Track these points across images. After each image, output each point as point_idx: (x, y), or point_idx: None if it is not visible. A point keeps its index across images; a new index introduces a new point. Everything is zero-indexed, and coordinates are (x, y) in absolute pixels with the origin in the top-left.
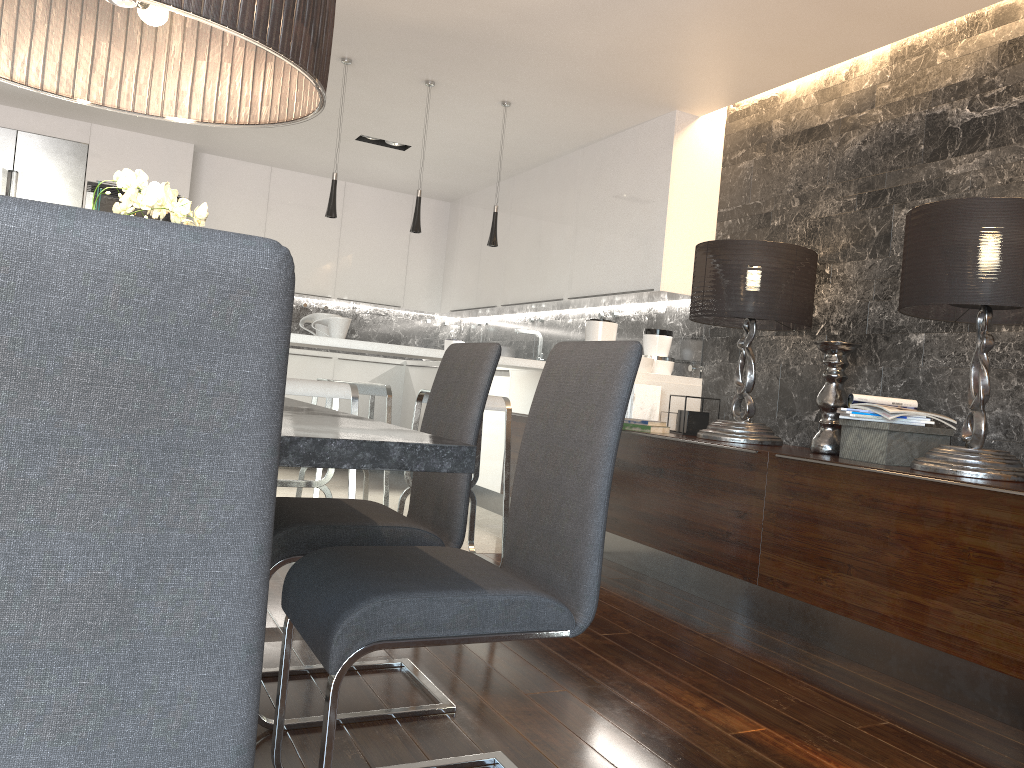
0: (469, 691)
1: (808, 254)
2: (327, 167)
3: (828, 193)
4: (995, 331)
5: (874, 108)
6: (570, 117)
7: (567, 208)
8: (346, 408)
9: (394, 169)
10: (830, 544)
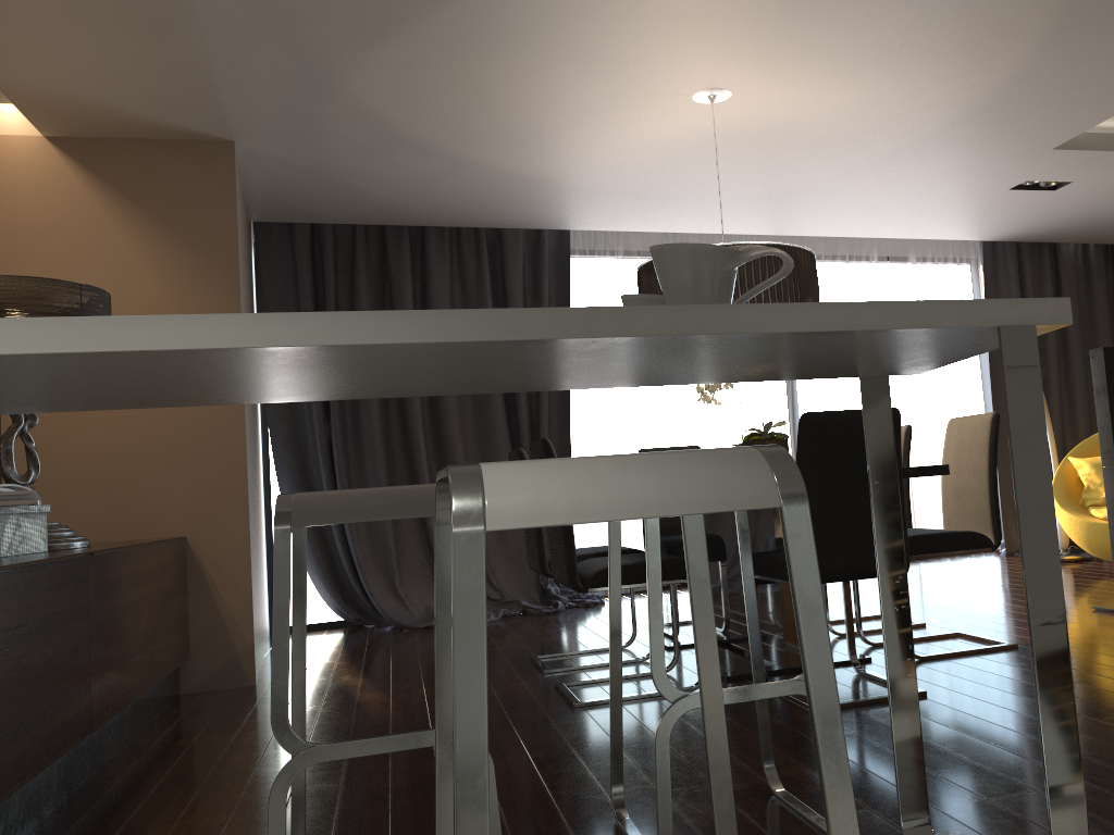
0: (537, 696)
1: None
2: None
3: None
4: None
5: None
6: None
7: None
8: None
9: None
10: (123, 636)
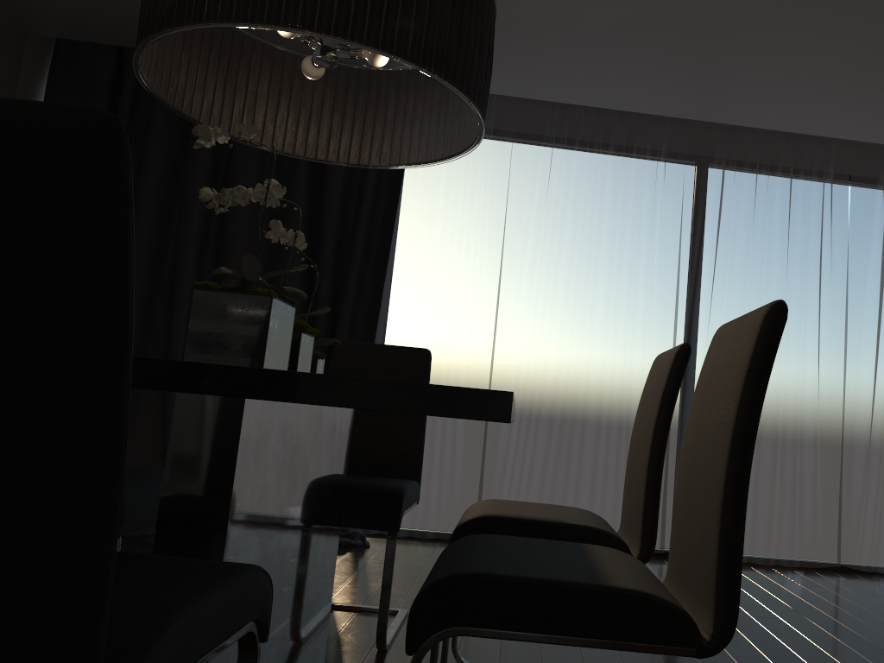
0: None
1: None
2: None
3: None
4: None
5: None
6: None
7: None
8: None
9: None
10: None
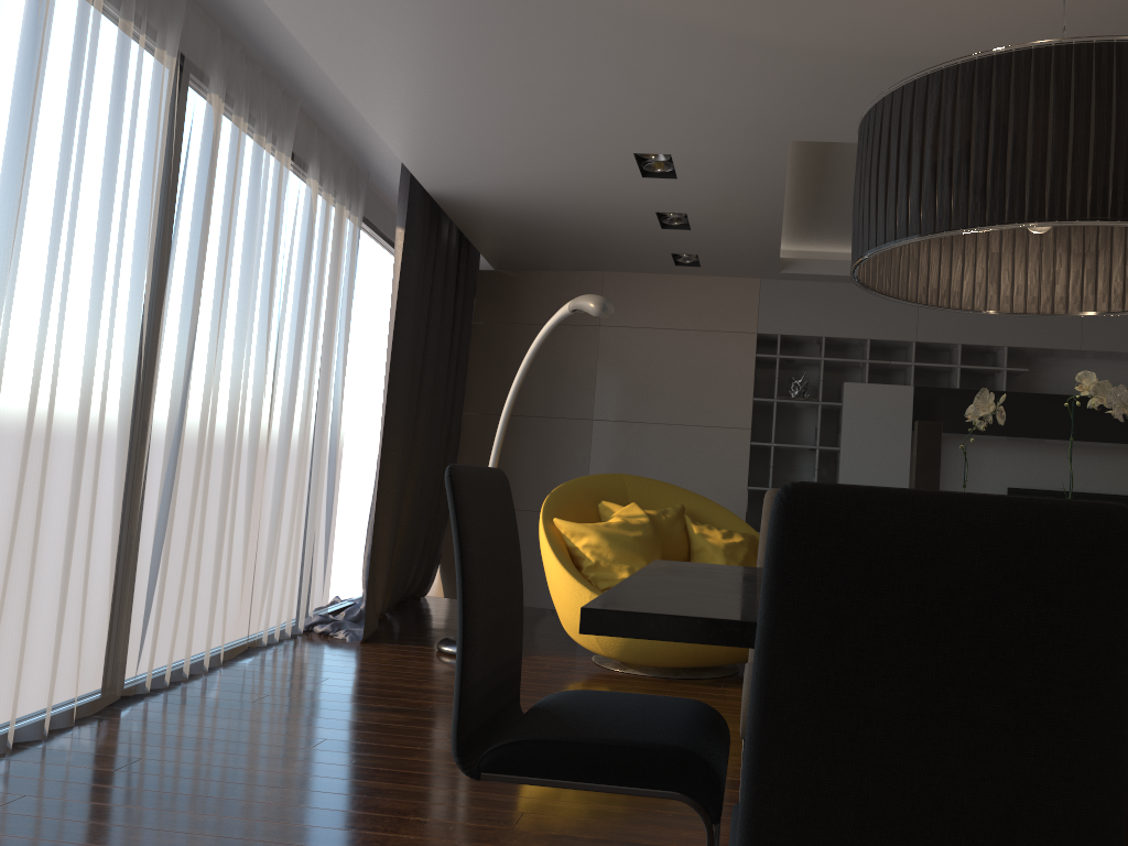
0: None
1: None
2: None
3: None
4: None
5: None
6: None
7: None
8: None
9: None
10: None
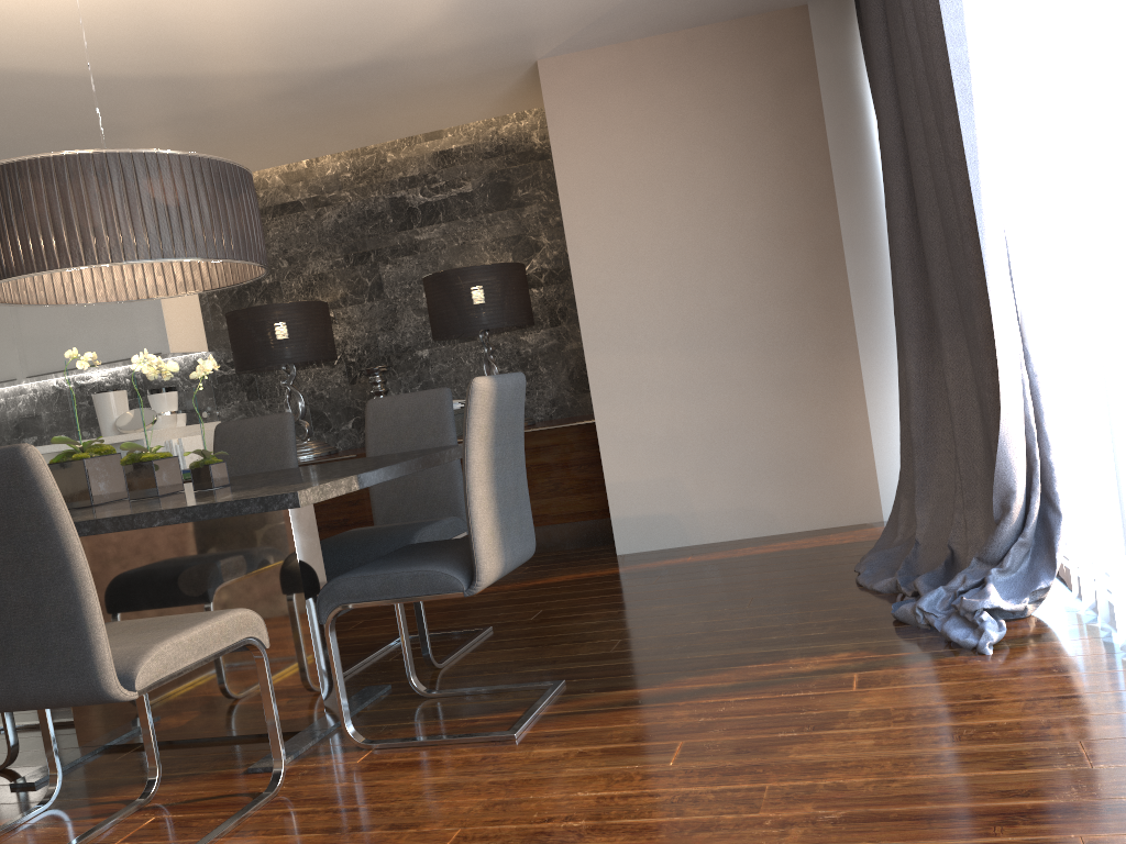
0: None
1: (327, 306)
2: None
3: (316, 255)
4: (478, 340)
5: (342, 190)
6: None
7: None
8: None
9: None
10: None
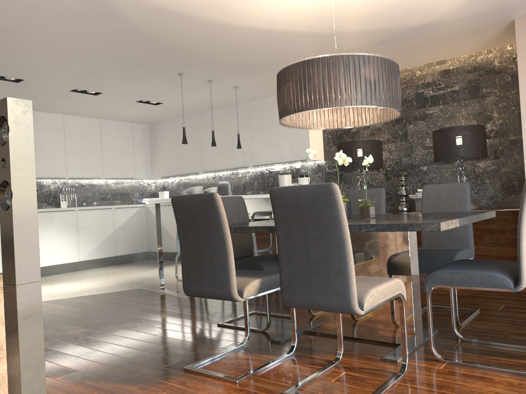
0: None
1: (381, 142)
2: (99, 113)
3: None
4: (453, 163)
5: None
6: (258, 91)
7: (243, 127)
8: (122, 232)
9: (138, 112)
10: None
